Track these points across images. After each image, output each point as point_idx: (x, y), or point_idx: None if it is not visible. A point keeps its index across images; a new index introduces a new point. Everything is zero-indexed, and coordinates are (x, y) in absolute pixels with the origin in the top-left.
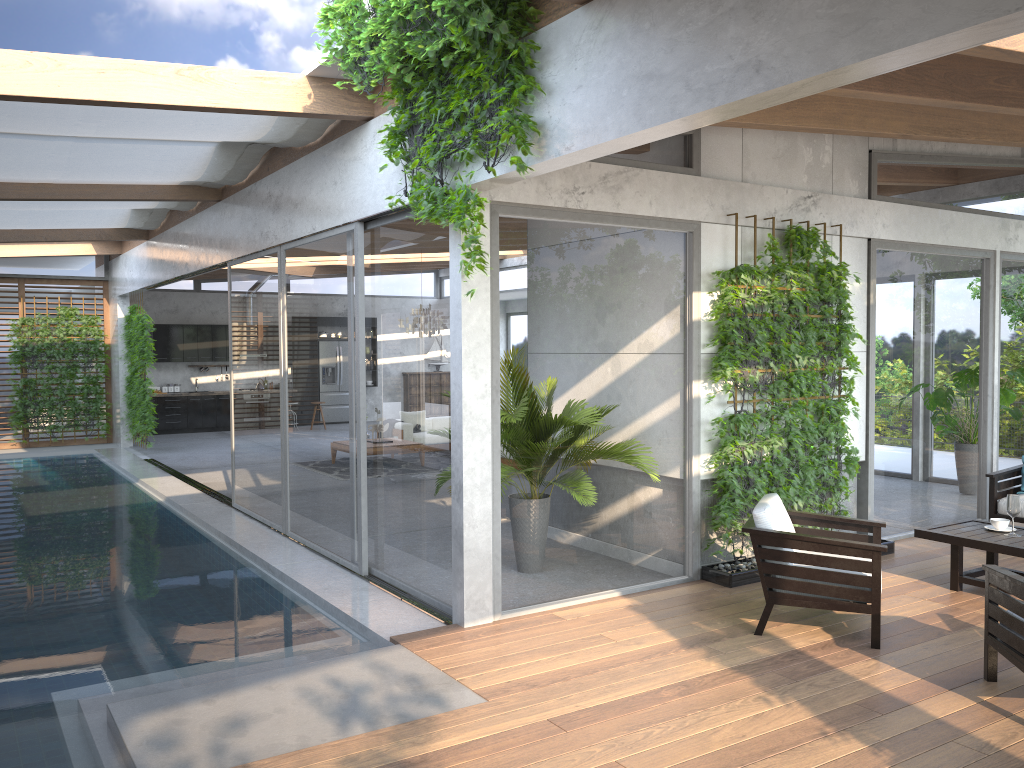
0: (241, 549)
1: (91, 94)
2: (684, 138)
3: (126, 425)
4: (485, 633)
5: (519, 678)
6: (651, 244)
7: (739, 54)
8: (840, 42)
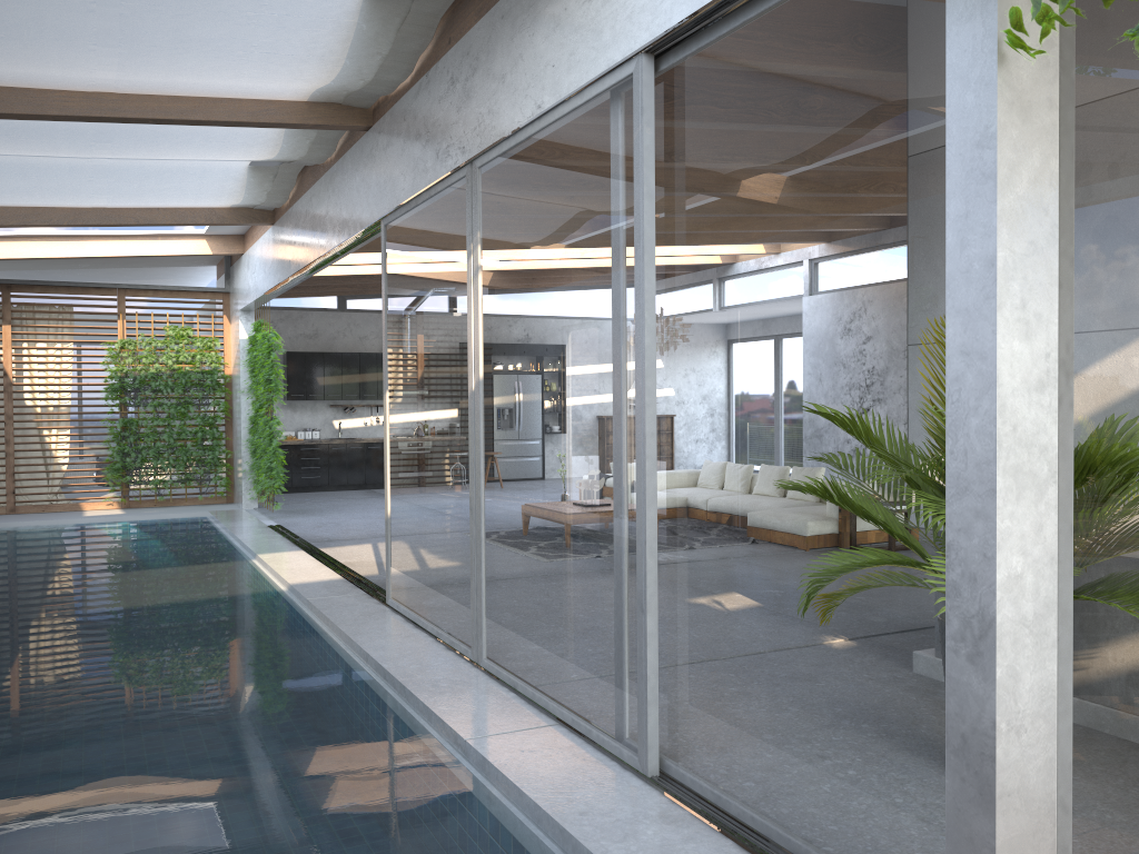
0: (403, 692)
1: None
2: None
3: (249, 480)
4: None
5: None
6: None
7: None
8: None
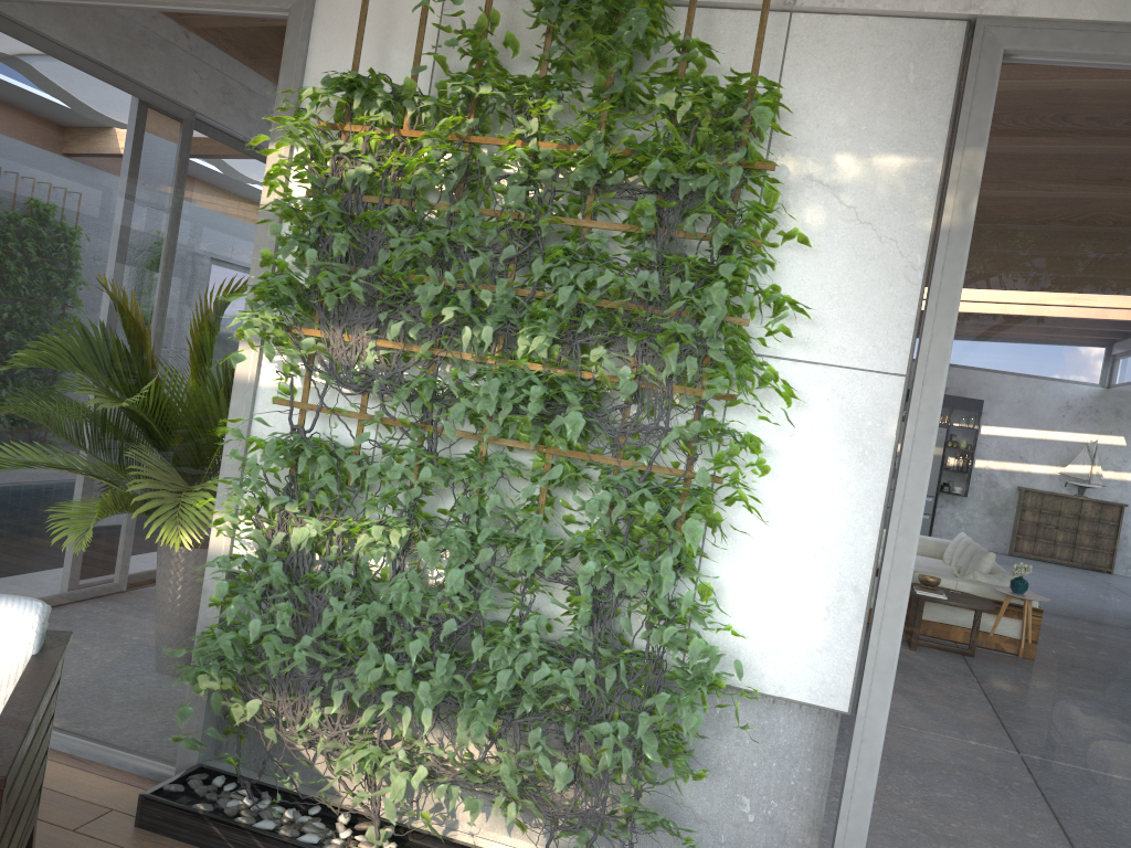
0: None
1: None
2: None
3: None
4: None
5: None
6: (196, 40)
7: None
8: None
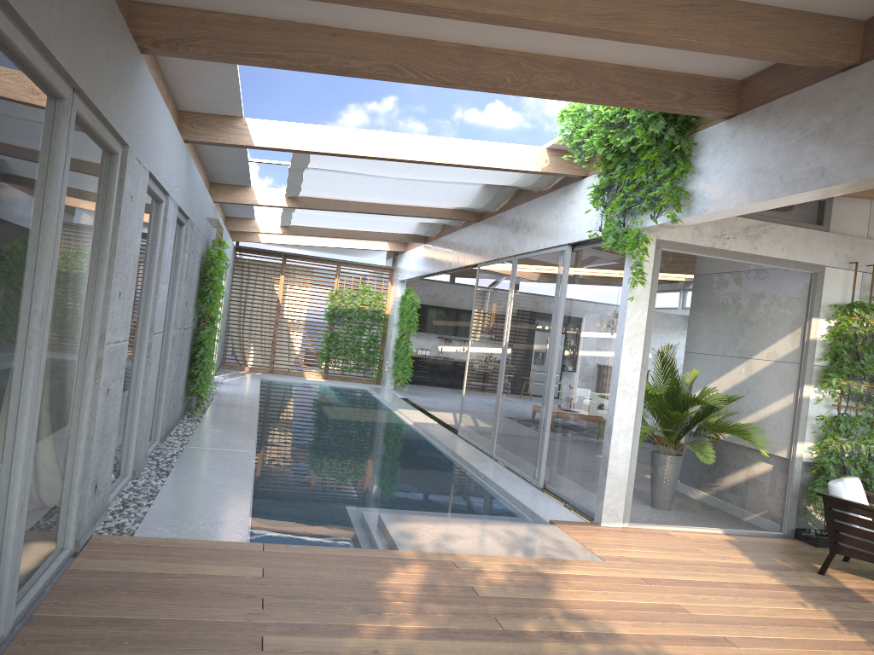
0: (460, 459)
1: (416, 157)
2: (818, 203)
3: (391, 373)
4: (614, 531)
5: (629, 556)
6: (780, 279)
7: (813, 162)
8: (870, 162)
